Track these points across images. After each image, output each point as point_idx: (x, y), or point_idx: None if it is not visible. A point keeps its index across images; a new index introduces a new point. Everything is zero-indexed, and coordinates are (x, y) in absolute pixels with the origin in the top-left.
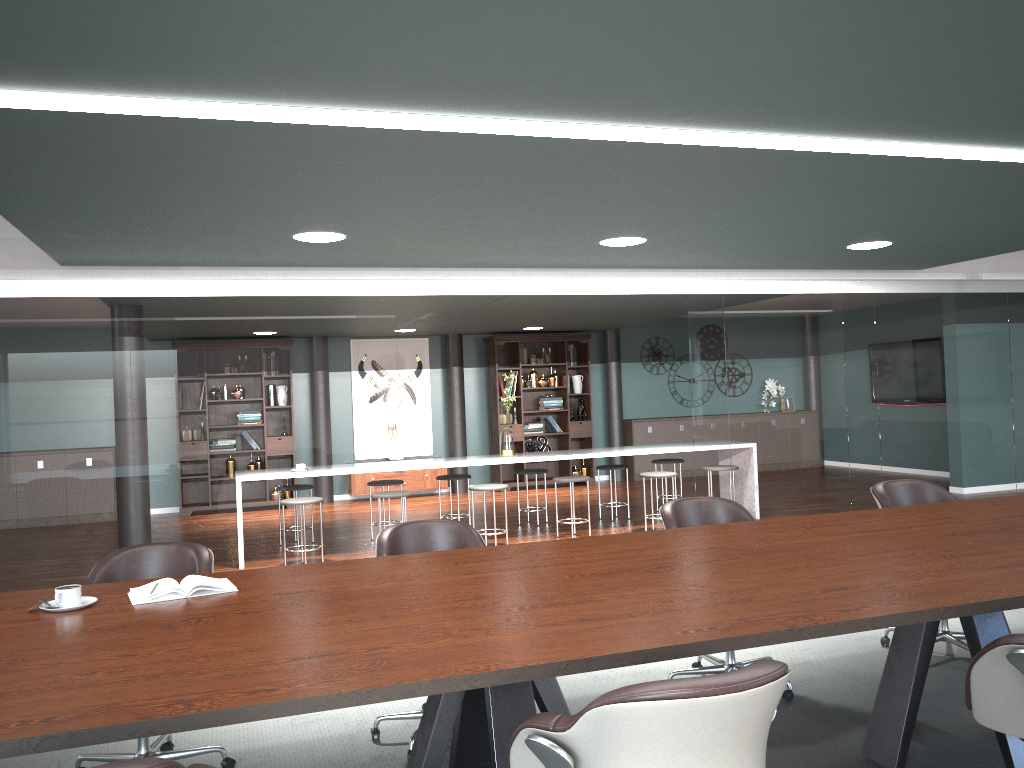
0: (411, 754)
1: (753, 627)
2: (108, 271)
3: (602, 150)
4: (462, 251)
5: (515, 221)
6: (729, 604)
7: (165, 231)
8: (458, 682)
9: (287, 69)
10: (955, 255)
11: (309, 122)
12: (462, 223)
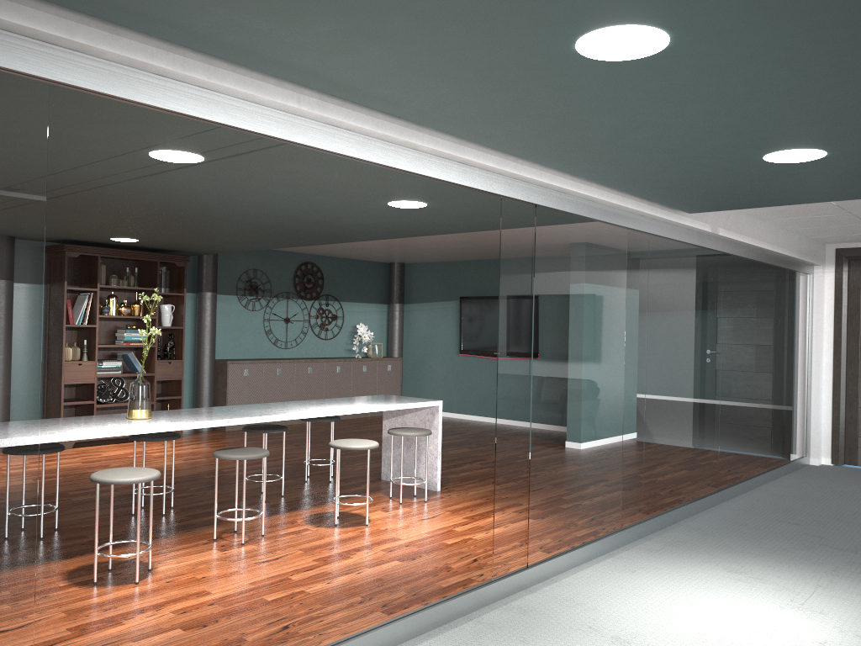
0: None
1: None
2: None
3: None
4: None
5: None
6: None
7: None
8: None
9: None
10: (782, 196)
11: None
12: None
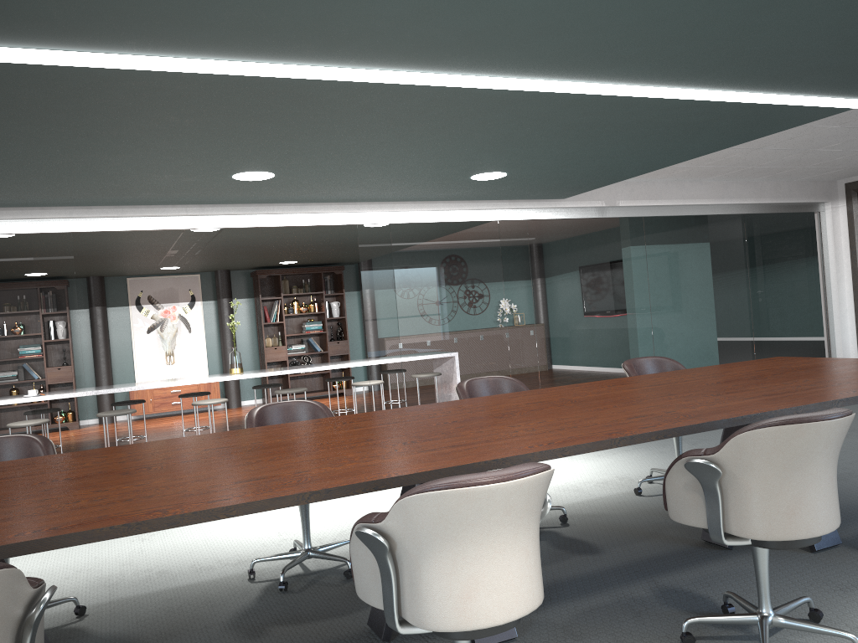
0: None
1: (95, 524)
2: None
3: (96, 79)
4: (110, 188)
5: (117, 156)
6: (124, 501)
7: None
8: None
9: None
10: (577, 184)
11: None
12: (66, 159)
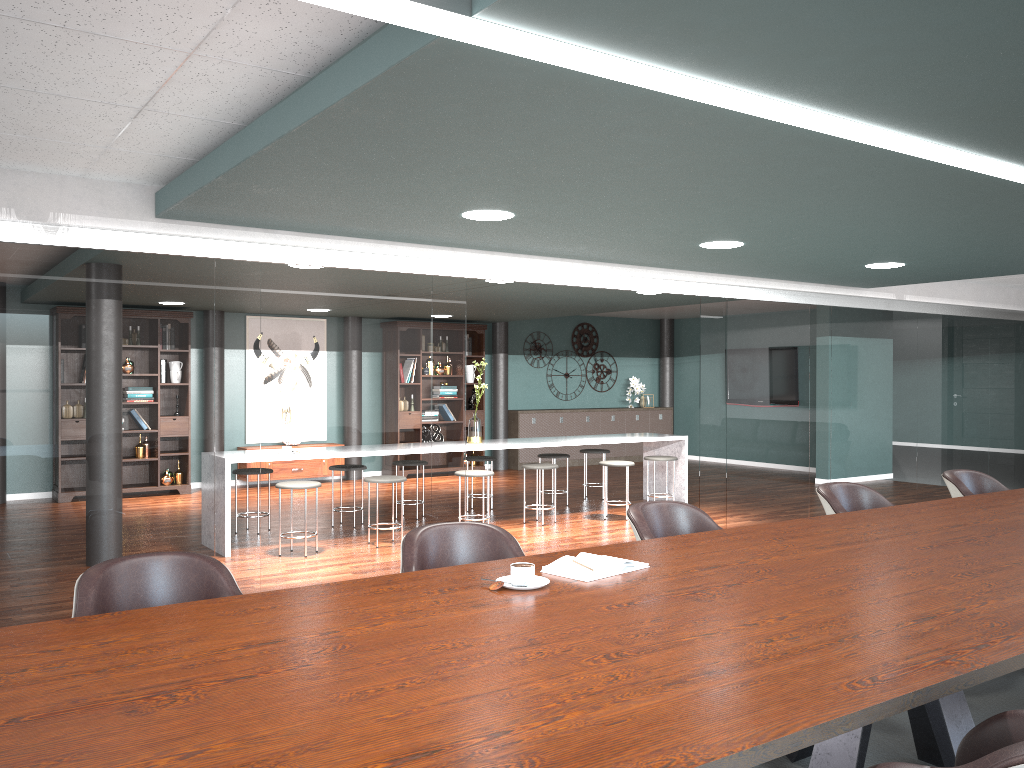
0: None
1: None
2: (202, 228)
3: (903, 169)
4: (573, 240)
5: (686, 219)
6: None
7: (361, 195)
8: None
9: (860, 72)
10: (919, 278)
11: (769, 117)
12: (640, 216)
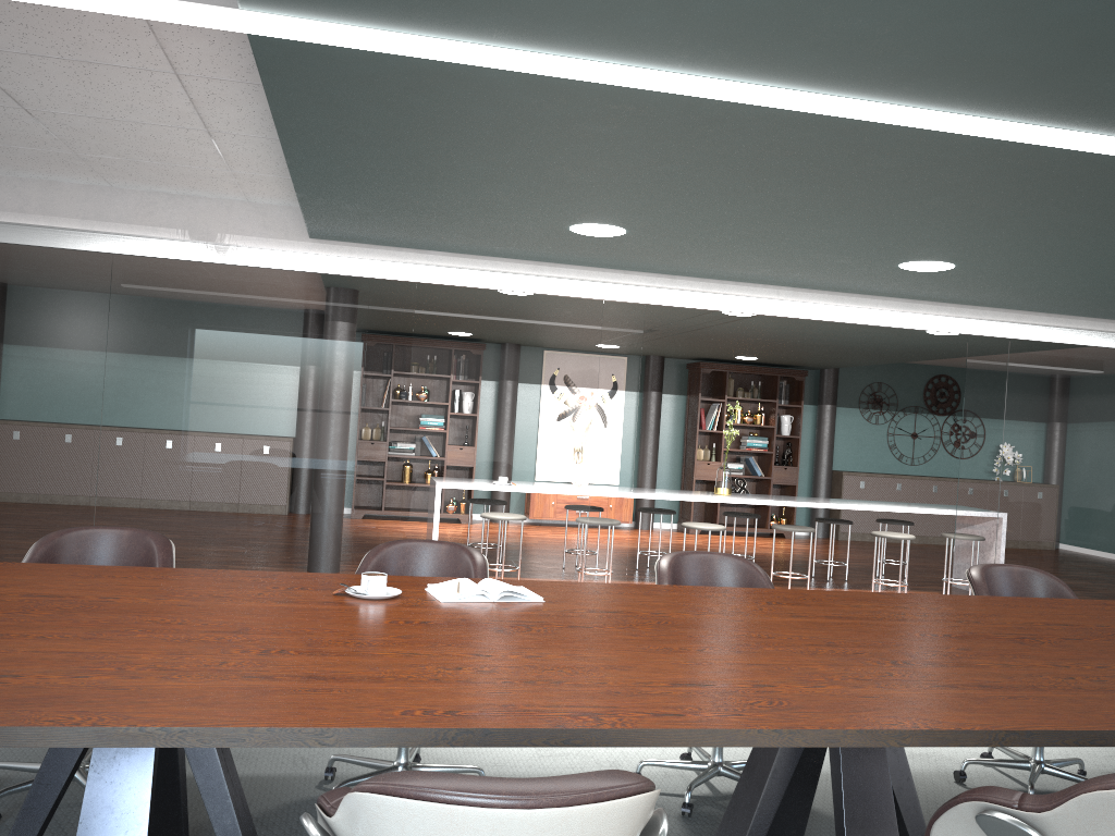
0: (728, 808)
1: None
2: (355, 248)
3: (990, 153)
4: (738, 261)
5: (824, 231)
6: None
7: (442, 209)
8: (886, 737)
9: (710, 28)
10: None
11: (691, 93)
12: (763, 228)
